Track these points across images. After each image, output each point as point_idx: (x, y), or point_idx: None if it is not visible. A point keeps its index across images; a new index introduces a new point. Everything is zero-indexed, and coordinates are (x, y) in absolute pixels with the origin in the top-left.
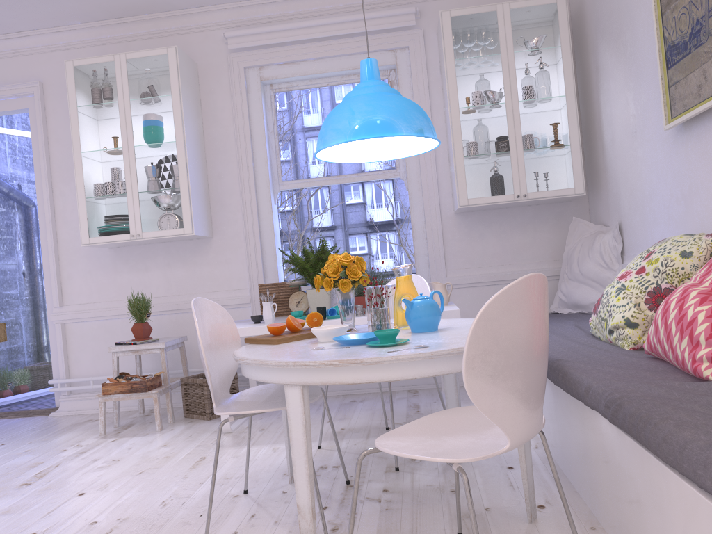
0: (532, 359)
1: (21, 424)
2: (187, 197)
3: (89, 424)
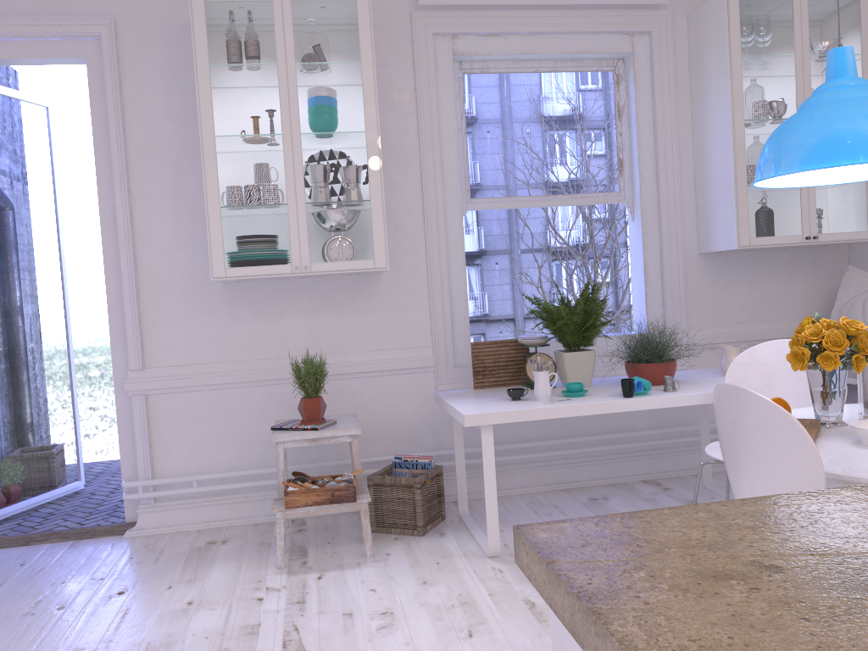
0: None
1: (92, 553)
2: (380, 214)
3: (223, 549)
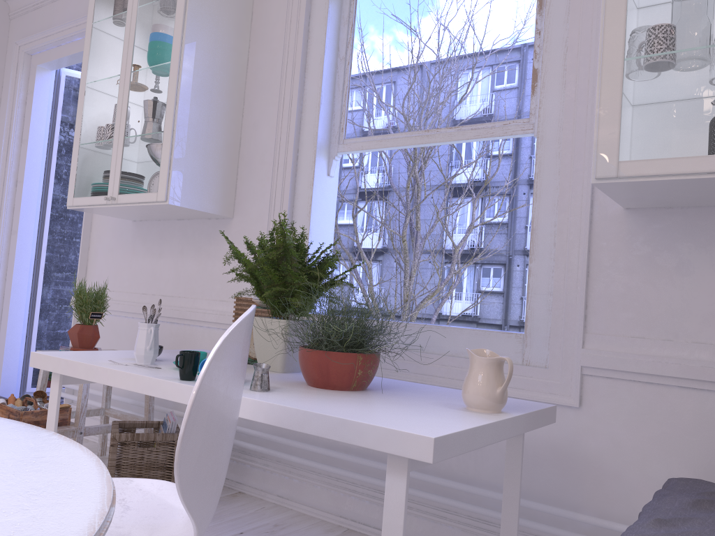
0: None
1: None
2: (168, 145)
3: None
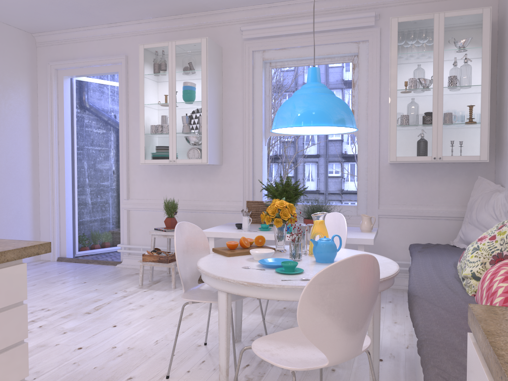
0: (351, 311)
1: (99, 269)
2: (205, 138)
3: (136, 276)
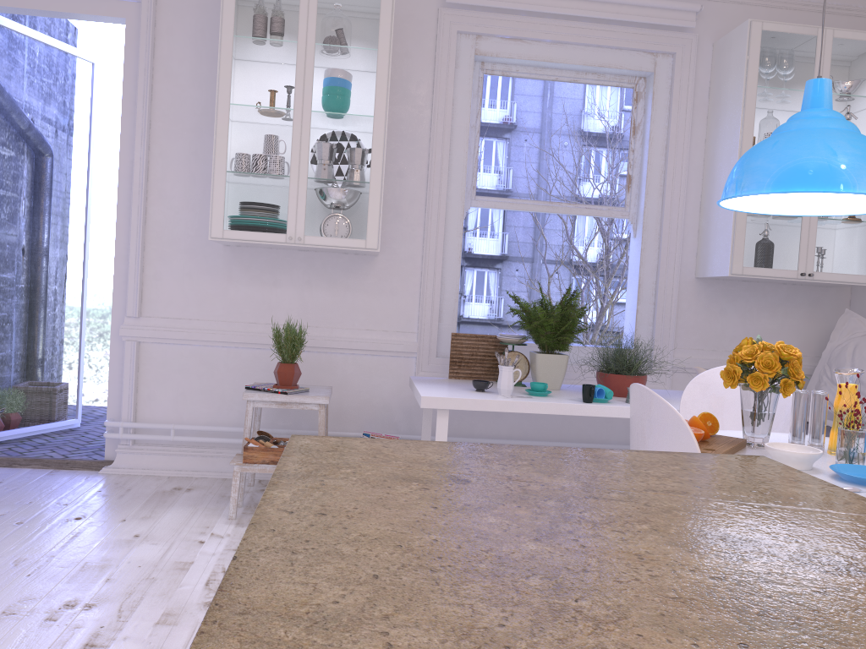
0: None
1: (66, 482)
2: (378, 197)
3: (185, 496)
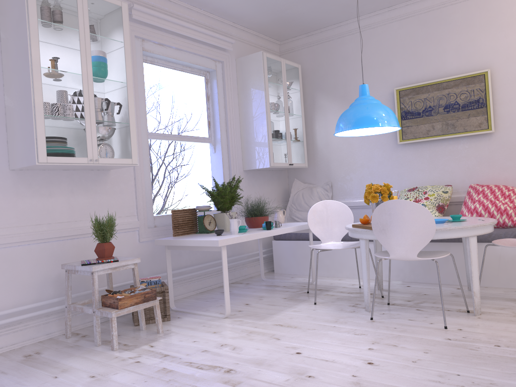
0: None
1: None
2: (135, 132)
3: (48, 355)
